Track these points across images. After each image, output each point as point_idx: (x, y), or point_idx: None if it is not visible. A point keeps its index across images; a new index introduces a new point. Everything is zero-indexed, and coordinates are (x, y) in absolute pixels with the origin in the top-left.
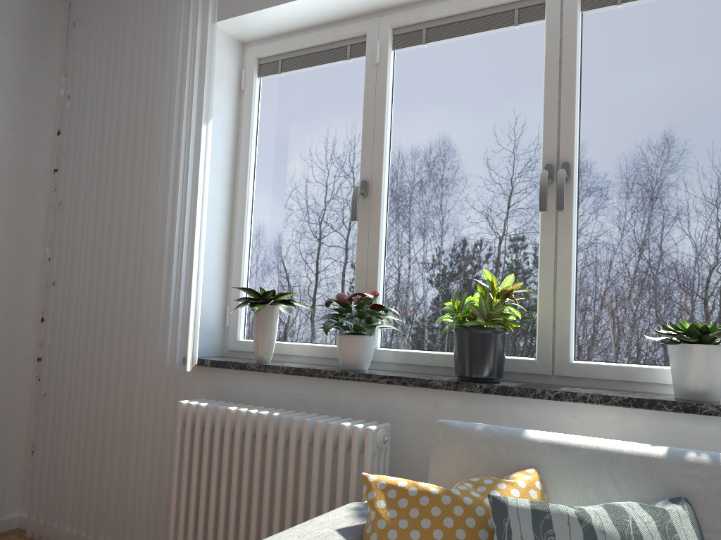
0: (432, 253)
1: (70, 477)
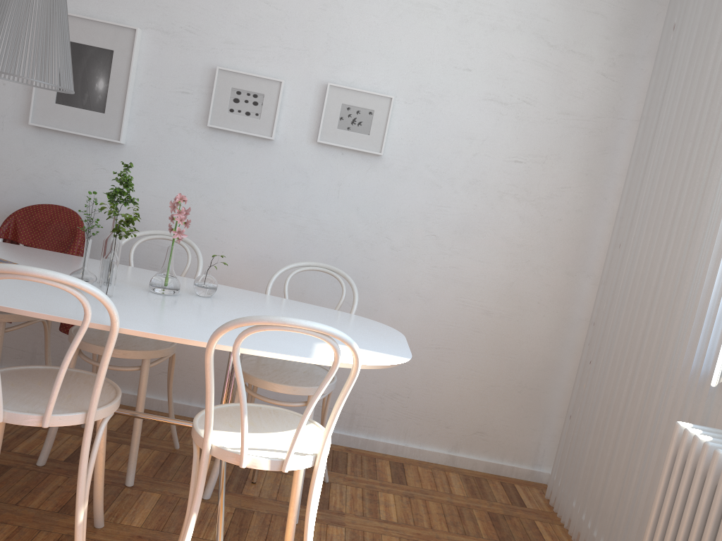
0: None
1: (583, 457)
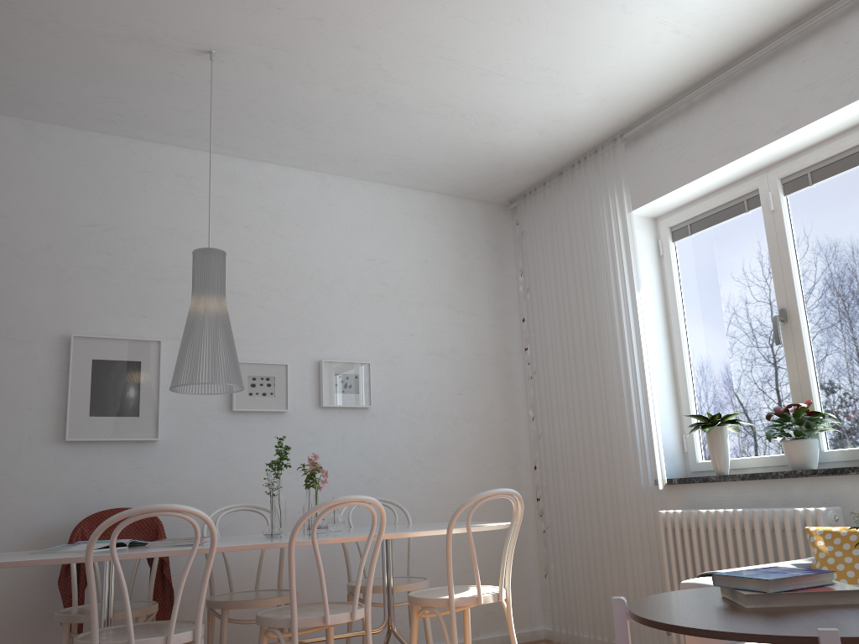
0: (858, 359)
1: (580, 589)
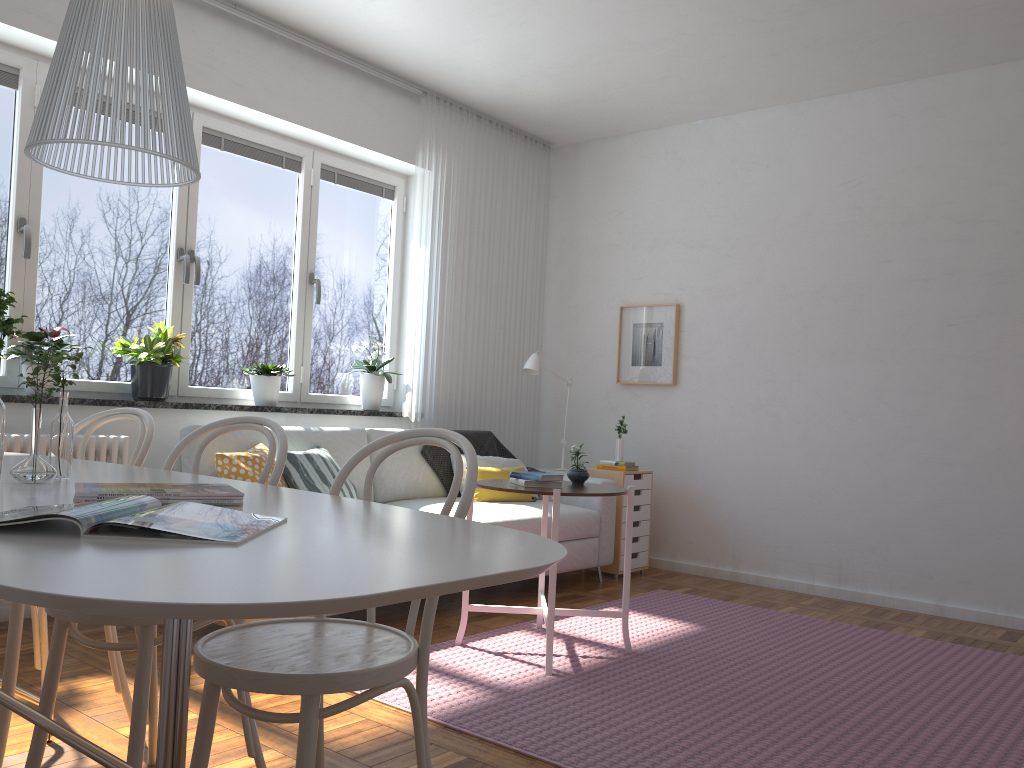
0: (82, 297)
1: None
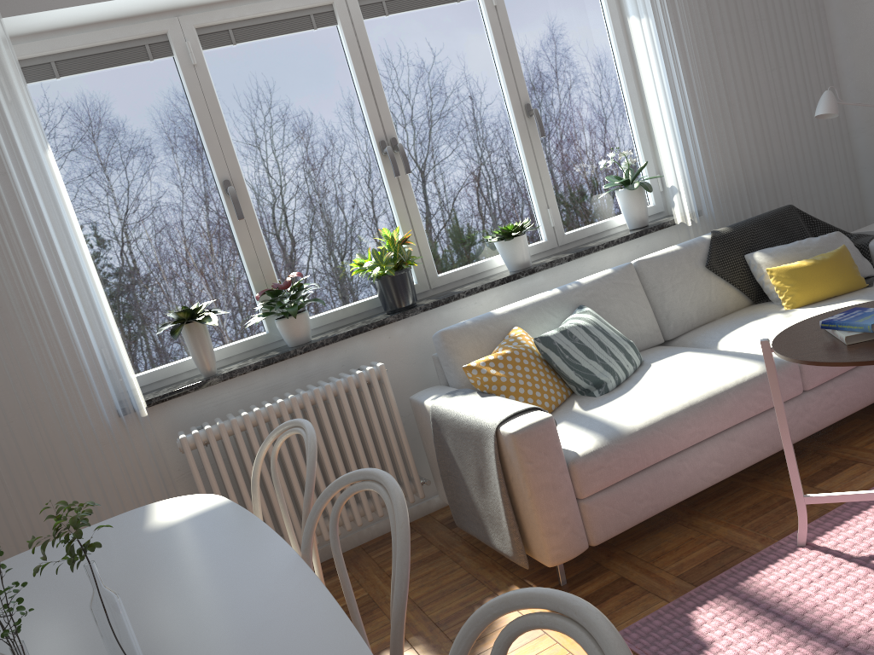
0: (309, 230)
1: None
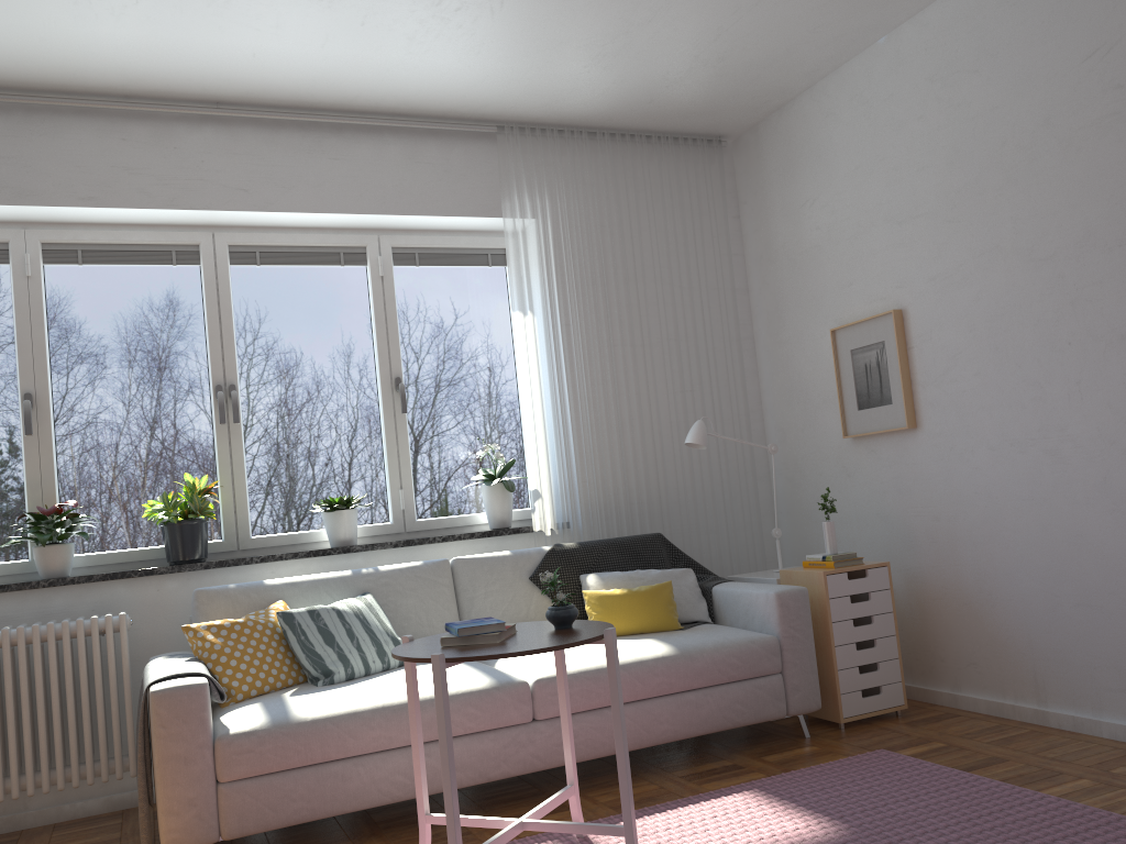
0: (112, 461)
1: None
